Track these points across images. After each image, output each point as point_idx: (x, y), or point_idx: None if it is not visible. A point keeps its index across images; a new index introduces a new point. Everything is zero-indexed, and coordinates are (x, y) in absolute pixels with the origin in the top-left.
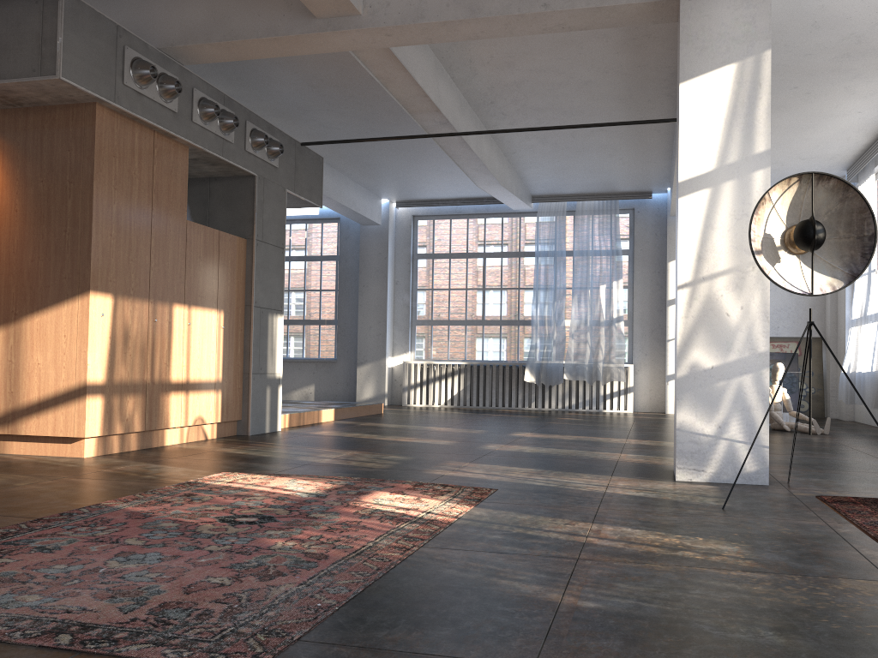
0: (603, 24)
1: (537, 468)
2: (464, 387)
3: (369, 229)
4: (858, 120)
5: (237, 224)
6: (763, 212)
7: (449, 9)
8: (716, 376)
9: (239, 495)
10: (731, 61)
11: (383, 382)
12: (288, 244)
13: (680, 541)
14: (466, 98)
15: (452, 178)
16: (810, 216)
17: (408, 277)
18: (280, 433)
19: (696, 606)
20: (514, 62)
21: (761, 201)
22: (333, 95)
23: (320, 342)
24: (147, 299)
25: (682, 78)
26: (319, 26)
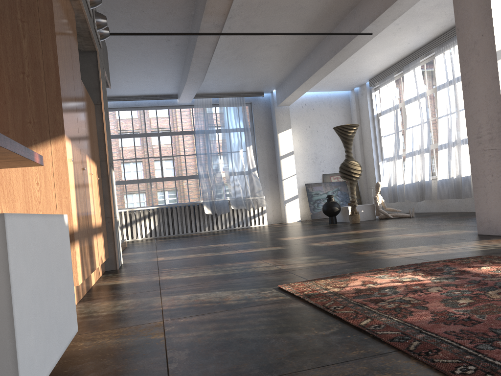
0: None
1: (419, 245)
2: (158, 223)
3: None
4: (403, 48)
5: None
6: None
7: None
8: None
9: (411, 291)
10: None
11: None
12: None
13: None
14: None
15: (149, 79)
16: None
17: None
18: (135, 264)
19: None
20: None
21: None
22: None
23: None
24: (79, 148)
25: None
26: None
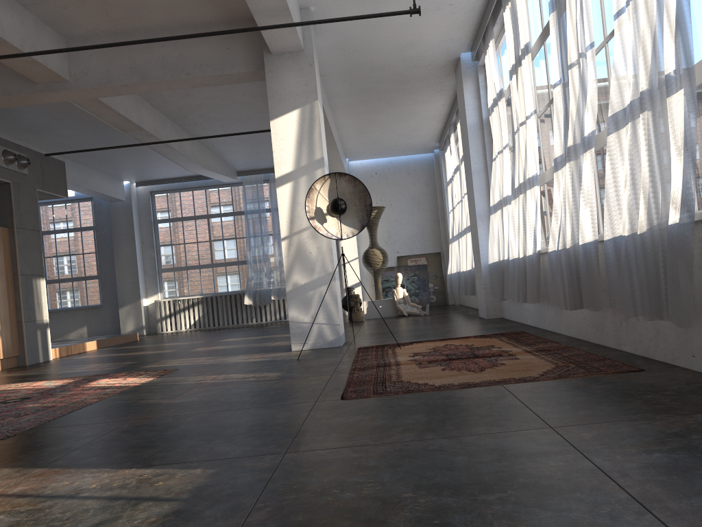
0: (228, 82)
1: (215, 356)
2: (203, 314)
3: (116, 204)
4: (428, 115)
5: (0, 217)
6: (313, 195)
7: (127, 77)
8: (308, 288)
9: (11, 392)
10: (297, 107)
11: (141, 318)
12: (52, 221)
13: (253, 375)
14: (166, 115)
15: (173, 164)
16: (341, 195)
17: (152, 237)
18: (51, 361)
19: (227, 394)
20: (191, 94)
21: (310, 190)
22: (66, 118)
23: (87, 293)
24: None
25: (271, 117)
26: (40, 89)
